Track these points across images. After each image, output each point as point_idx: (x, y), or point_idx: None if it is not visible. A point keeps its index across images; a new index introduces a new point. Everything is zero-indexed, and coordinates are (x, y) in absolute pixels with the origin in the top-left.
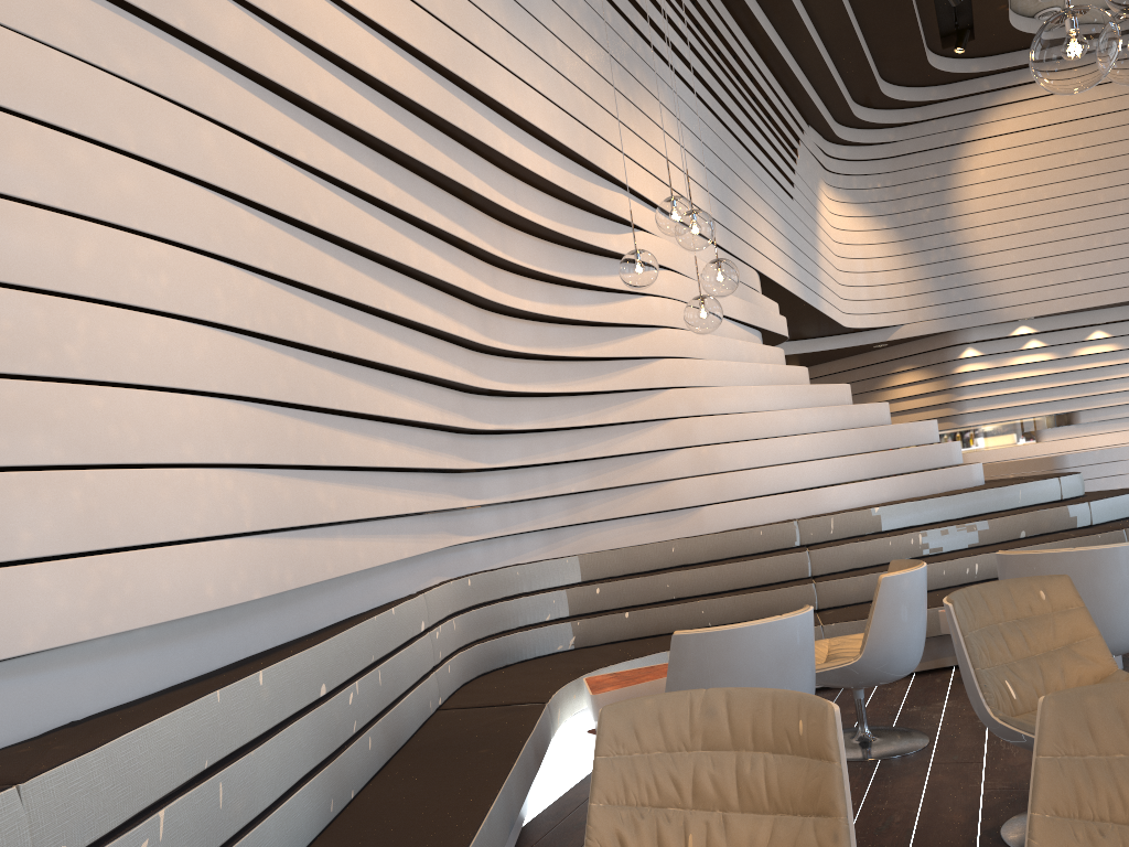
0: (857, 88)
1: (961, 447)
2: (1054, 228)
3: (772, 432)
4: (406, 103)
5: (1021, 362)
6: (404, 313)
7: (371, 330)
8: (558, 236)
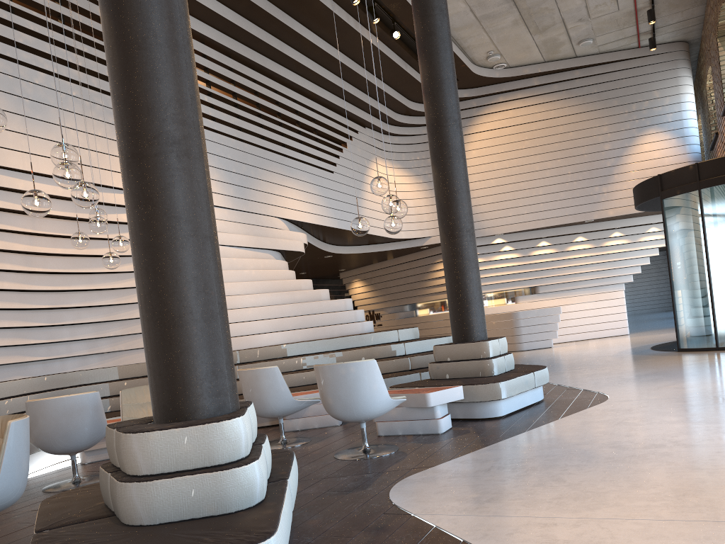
0: (393, 107)
1: None
2: (512, 184)
3: (237, 306)
4: None
5: (501, 258)
6: None
7: None
8: (79, 218)
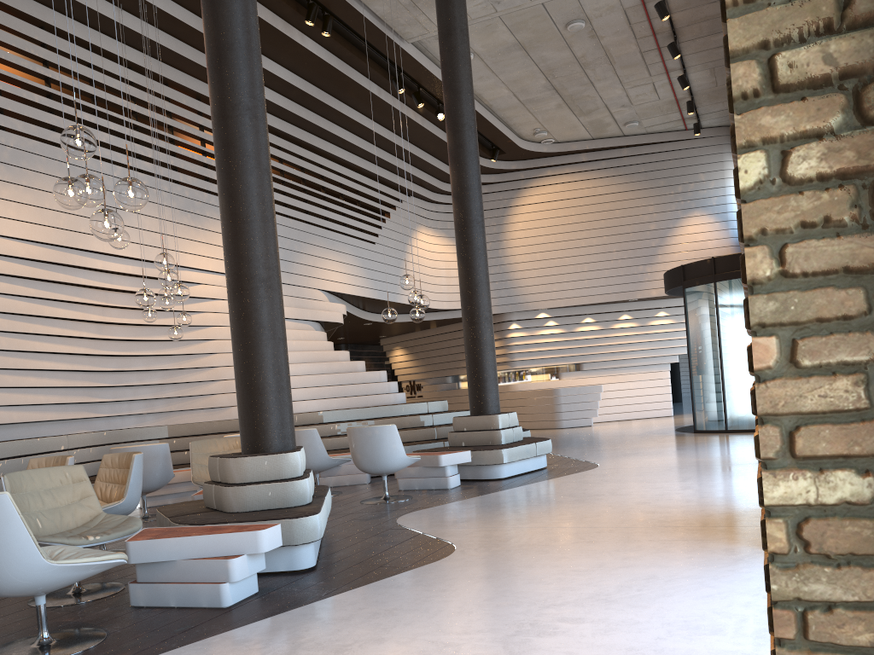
0: (439, 176)
1: (518, 380)
2: (557, 259)
3: None
4: (41, 260)
5: (544, 333)
6: (41, 332)
7: (22, 339)
8: None
